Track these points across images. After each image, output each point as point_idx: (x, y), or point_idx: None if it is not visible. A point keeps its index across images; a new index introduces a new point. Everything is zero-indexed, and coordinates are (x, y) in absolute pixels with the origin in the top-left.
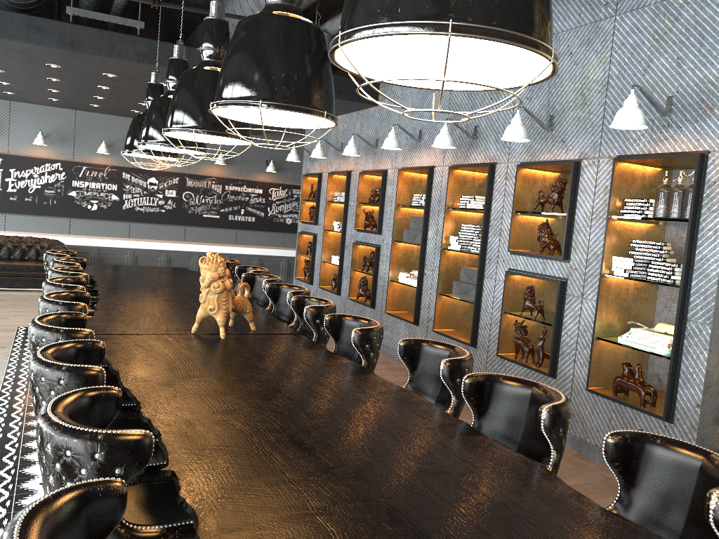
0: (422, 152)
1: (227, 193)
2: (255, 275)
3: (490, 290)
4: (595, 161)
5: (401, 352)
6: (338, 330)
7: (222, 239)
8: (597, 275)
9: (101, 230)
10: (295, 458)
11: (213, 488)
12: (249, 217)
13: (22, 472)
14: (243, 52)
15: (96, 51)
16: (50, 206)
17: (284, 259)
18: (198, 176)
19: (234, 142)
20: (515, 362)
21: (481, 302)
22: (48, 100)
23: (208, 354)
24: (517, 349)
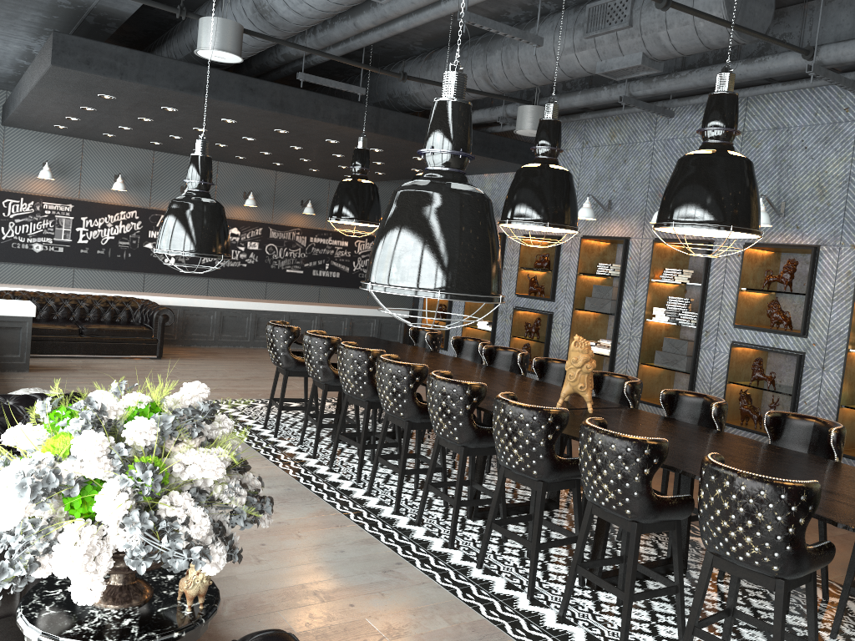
0: (612, 222)
1: (312, 245)
2: (495, 348)
3: (708, 361)
4: (836, 248)
5: (769, 422)
6: (672, 404)
7: (305, 297)
8: (840, 350)
9: (177, 287)
10: (848, 501)
11: (846, 519)
12: (334, 273)
13: (413, 538)
14: (711, 185)
15: (302, 113)
16: (124, 260)
17: (375, 319)
18: (282, 226)
19: (543, 229)
20: (745, 429)
21: (696, 372)
22: (148, 143)
23: (615, 427)
24: (743, 416)
